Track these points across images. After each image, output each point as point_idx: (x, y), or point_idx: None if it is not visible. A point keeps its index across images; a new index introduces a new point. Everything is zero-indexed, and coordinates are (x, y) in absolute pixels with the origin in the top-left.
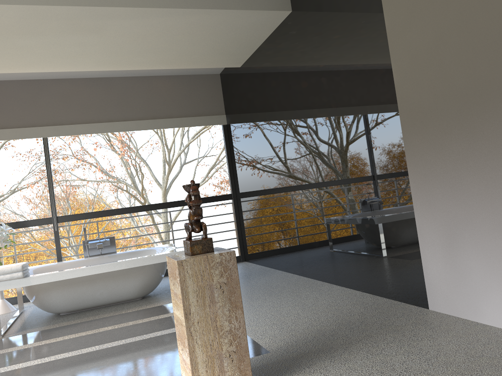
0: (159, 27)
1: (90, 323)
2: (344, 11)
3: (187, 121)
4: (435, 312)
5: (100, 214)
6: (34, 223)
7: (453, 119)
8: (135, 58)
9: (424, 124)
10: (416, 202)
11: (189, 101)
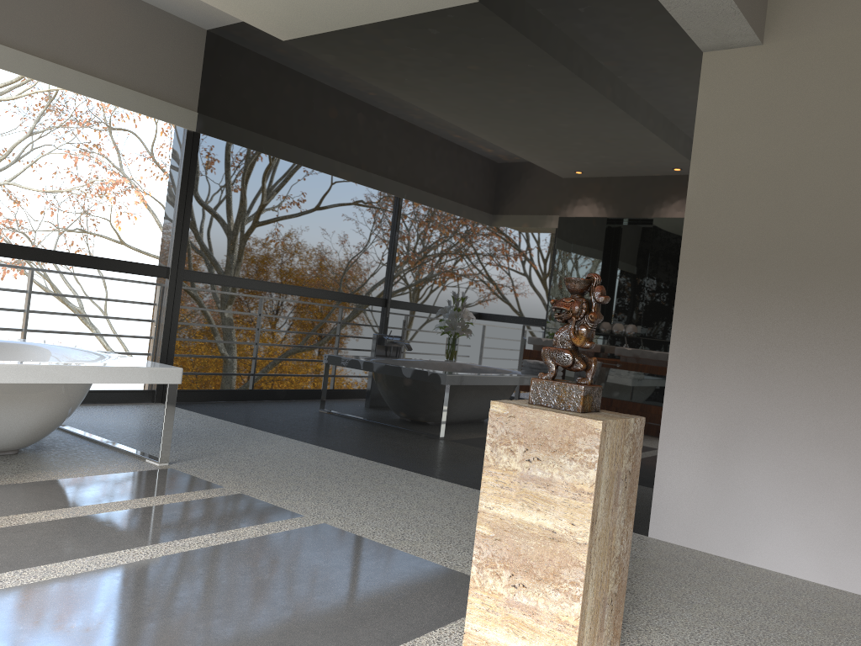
0: None
1: None
2: (613, 54)
3: (123, 95)
4: (664, 542)
5: None
6: None
7: (785, 280)
8: None
9: (727, 272)
10: (673, 379)
11: (139, 58)
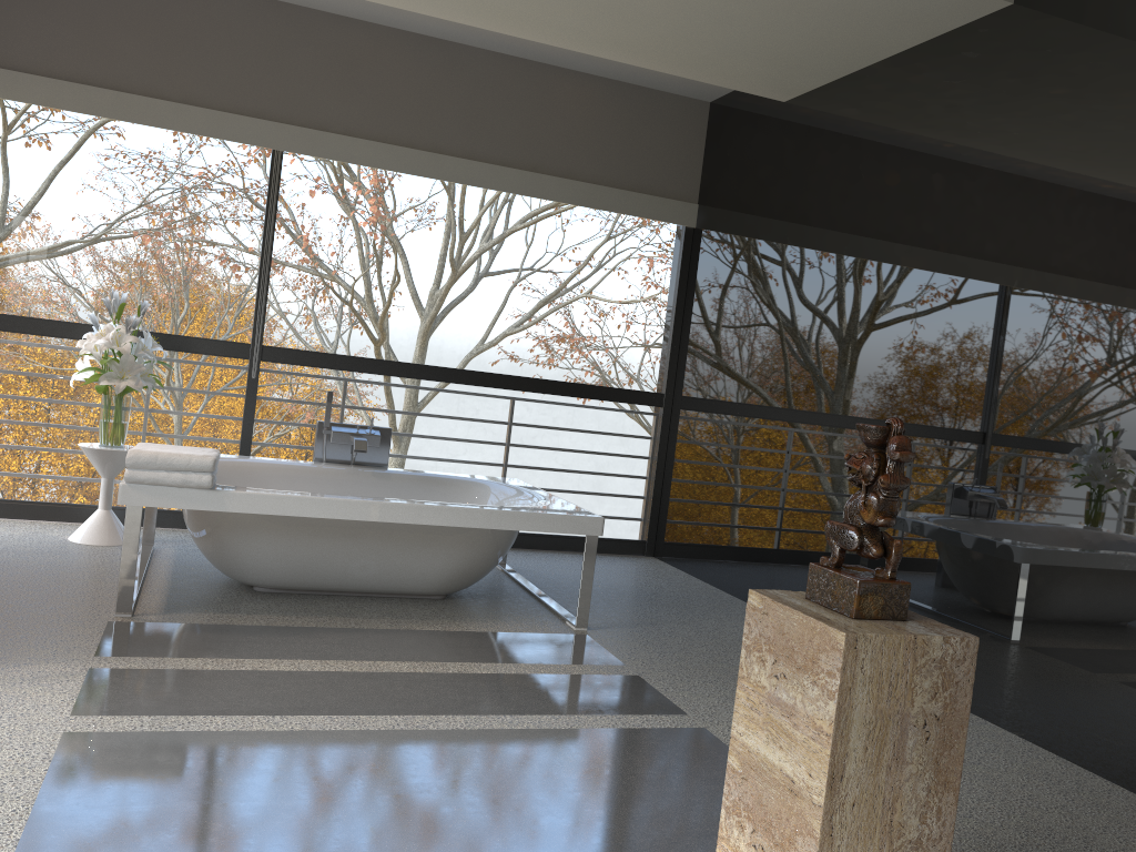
0: None
1: (345, 639)
2: None
3: (608, 196)
4: None
5: (359, 366)
6: (208, 348)
7: None
8: (566, 17)
9: None
10: None
11: (626, 151)
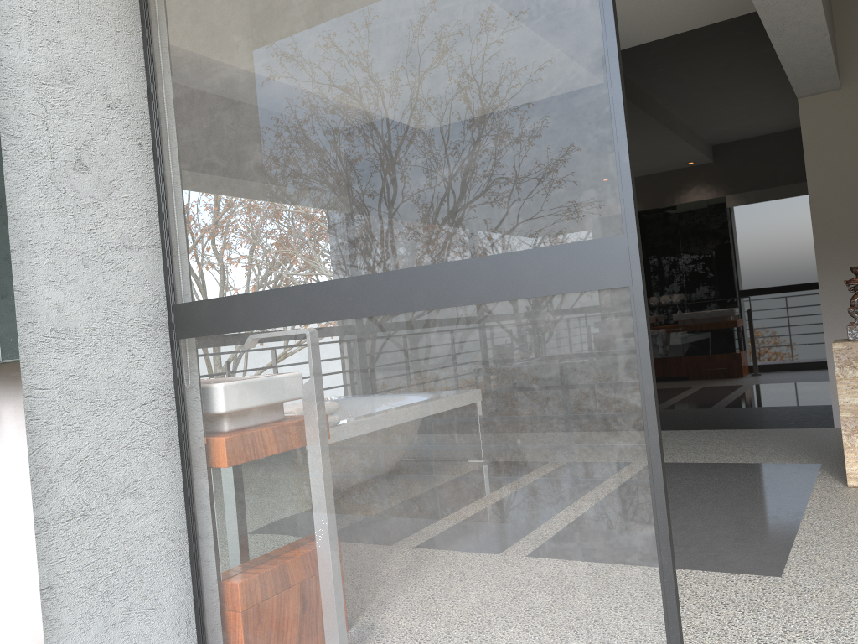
0: None
1: None
2: (727, 108)
3: None
4: None
5: None
6: None
7: None
8: None
9: (850, 241)
10: (828, 319)
11: None
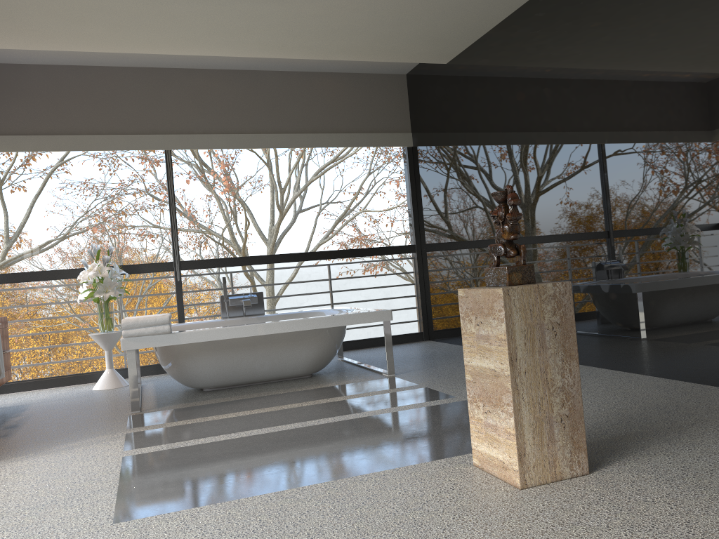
0: None
1: (260, 400)
2: None
3: (359, 138)
4: None
5: (237, 262)
6: (149, 268)
7: None
8: (313, 41)
9: None
10: None
11: (364, 111)
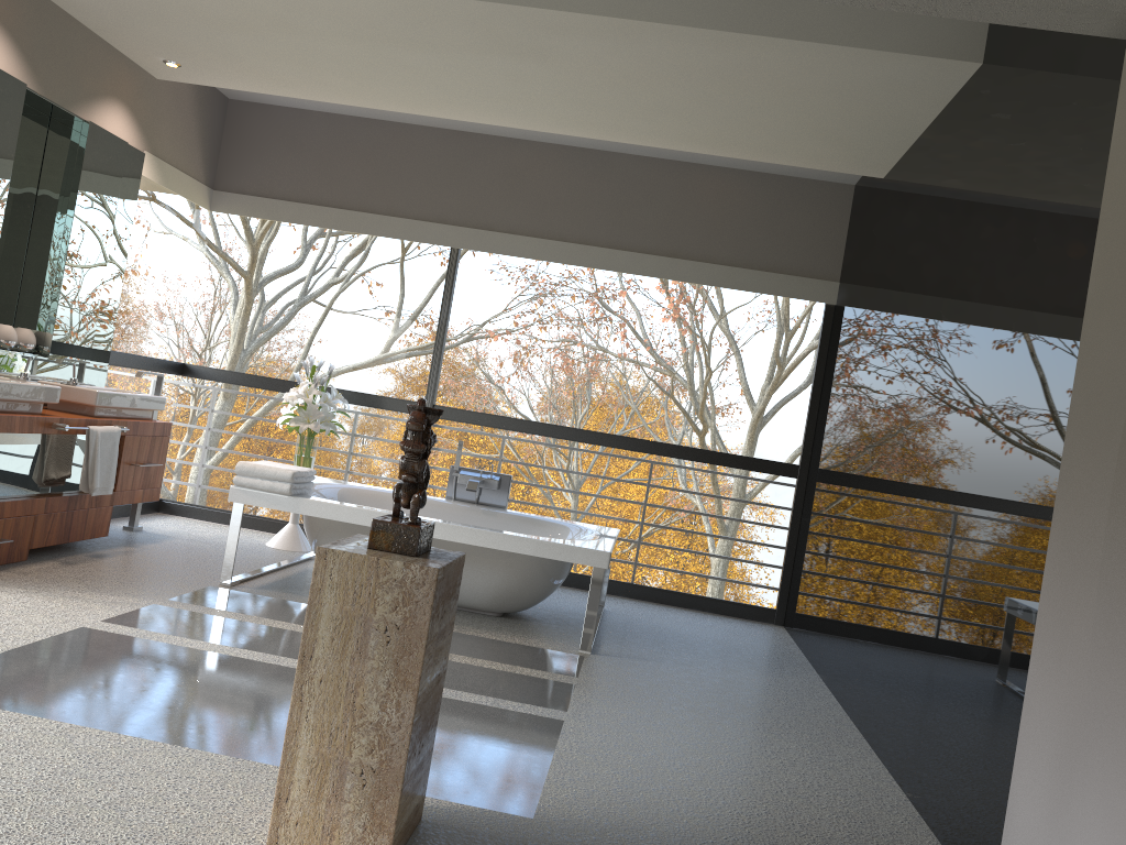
0: (663, 63)
1: None
2: (1057, 85)
3: (743, 277)
4: None
5: (510, 425)
6: (392, 405)
7: None
8: (632, 121)
9: (1106, 427)
10: (1041, 627)
11: (764, 235)
